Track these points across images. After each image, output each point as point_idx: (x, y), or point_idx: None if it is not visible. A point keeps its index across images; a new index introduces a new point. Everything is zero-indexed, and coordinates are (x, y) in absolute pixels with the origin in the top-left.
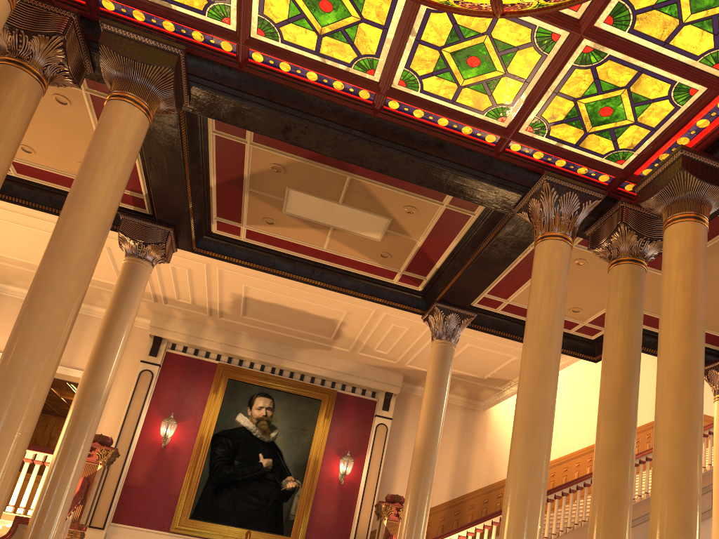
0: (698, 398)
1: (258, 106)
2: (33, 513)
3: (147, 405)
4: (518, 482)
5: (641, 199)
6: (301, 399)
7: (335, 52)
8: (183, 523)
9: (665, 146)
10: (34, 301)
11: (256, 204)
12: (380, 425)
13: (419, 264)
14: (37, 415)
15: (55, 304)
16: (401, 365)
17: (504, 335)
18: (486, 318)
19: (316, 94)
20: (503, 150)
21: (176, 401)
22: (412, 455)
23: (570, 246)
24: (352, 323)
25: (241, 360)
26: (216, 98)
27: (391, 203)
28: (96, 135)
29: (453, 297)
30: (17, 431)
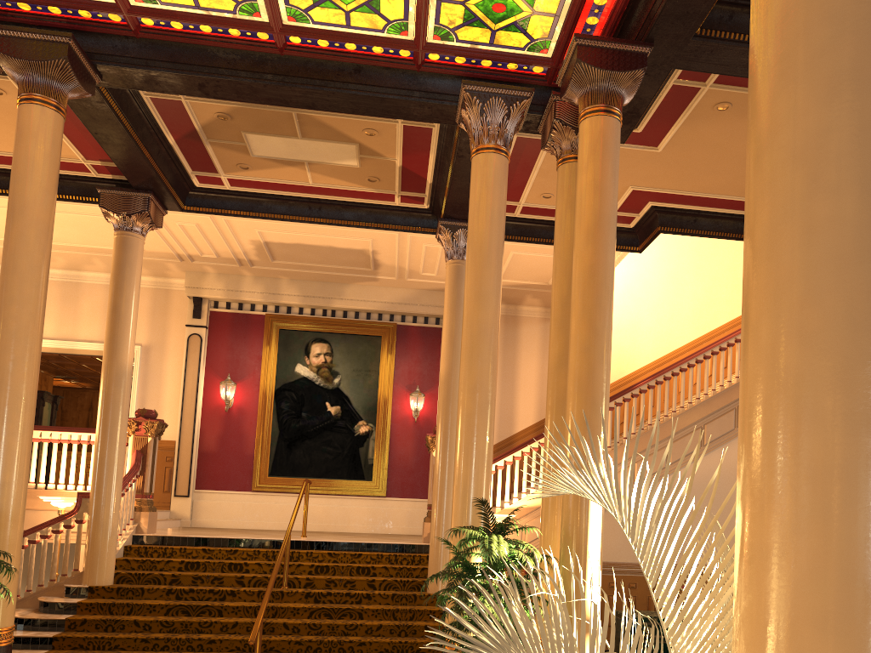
0: (602, 302)
1: (165, 71)
2: (91, 488)
3: (202, 370)
4: (463, 402)
5: (561, 94)
6: (360, 339)
7: (215, 4)
8: (263, 481)
9: (578, 28)
10: (2, 312)
11: (223, 153)
12: None
13: (411, 182)
14: (33, 406)
15: (20, 311)
16: None
17: (530, 240)
18: (507, 225)
19: (217, 45)
20: (422, 62)
21: (231, 362)
22: None
23: (503, 156)
24: (383, 251)
25: (288, 307)
26: (124, 71)
27: (348, 129)
28: (16, 144)
29: (454, 212)
30: (18, 422)
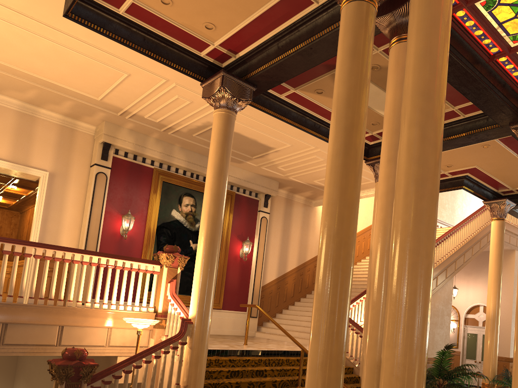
0: None
1: None
2: (196, 315)
3: (105, 203)
4: None
5: None
6: None
7: (510, 27)
8: None
9: None
10: None
11: (325, 81)
12: (263, 218)
13: None
14: None
15: None
16: (285, 177)
17: None
18: None
19: (470, 43)
20: None
21: (126, 199)
22: (277, 237)
23: None
24: (283, 151)
25: (169, 166)
26: None
27: None
28: None
29: None
30: None
